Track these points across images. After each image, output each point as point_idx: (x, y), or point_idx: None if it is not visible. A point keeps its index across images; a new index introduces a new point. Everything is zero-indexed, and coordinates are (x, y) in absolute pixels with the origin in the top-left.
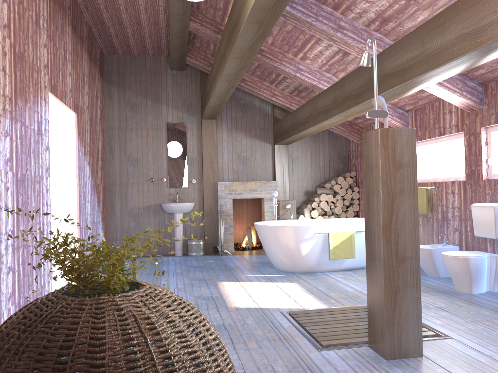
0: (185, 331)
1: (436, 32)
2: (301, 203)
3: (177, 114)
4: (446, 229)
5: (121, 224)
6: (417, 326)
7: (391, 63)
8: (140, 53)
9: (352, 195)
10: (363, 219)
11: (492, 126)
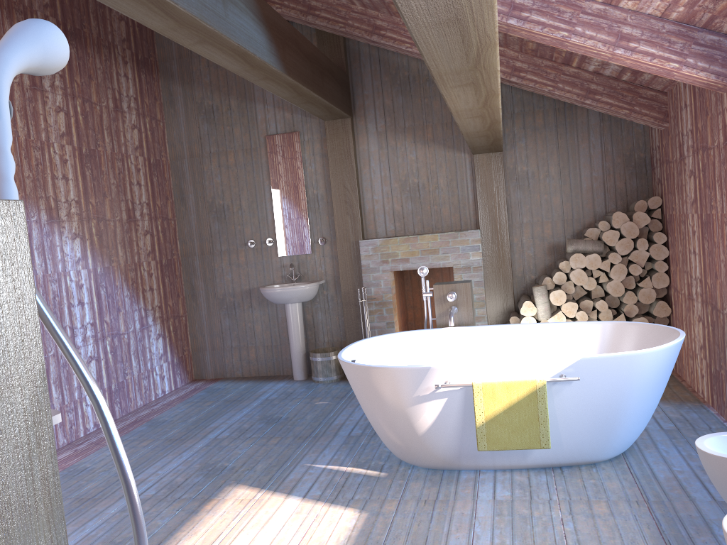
0: None
1: None
2: (542, 271)
3: (283, 117)
4: None
5: (210, 323)
6: None
7: None
8: None
9: (649, 252)
10: (629, 325)
11: None
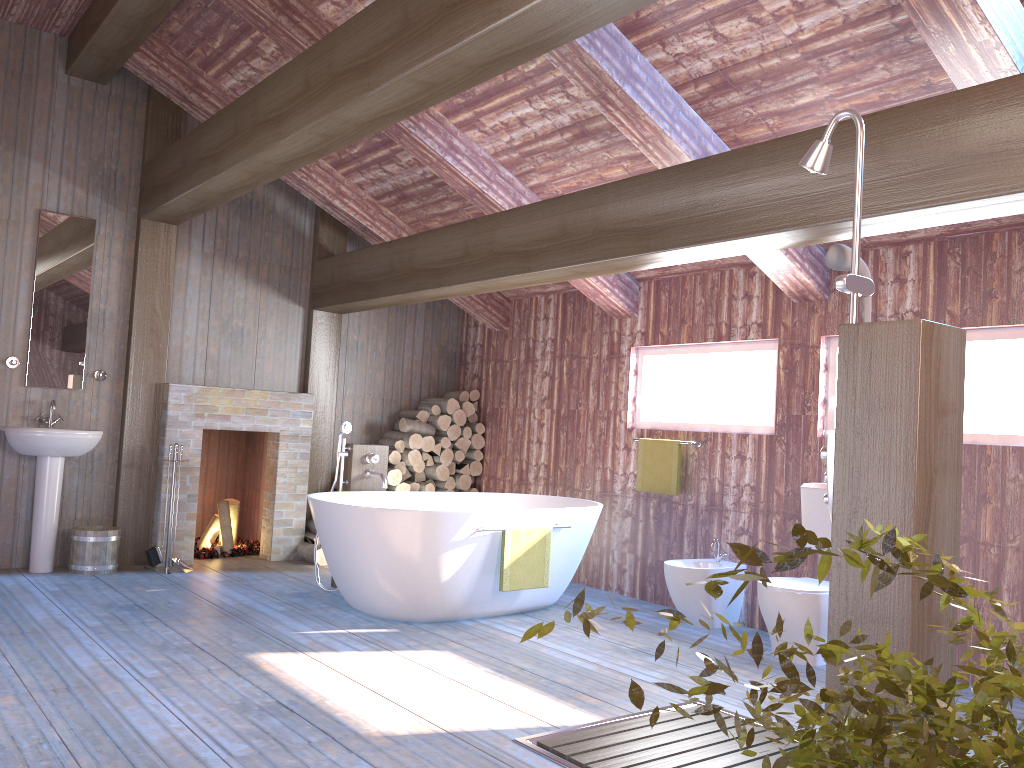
0: None
1: (930, 134)
2: None
3: (72, 193)
4: (717, 529)
5: None
6: None
7: (771, 177)
8: None
9: (472, 441)
10: (526, 497)
11: None
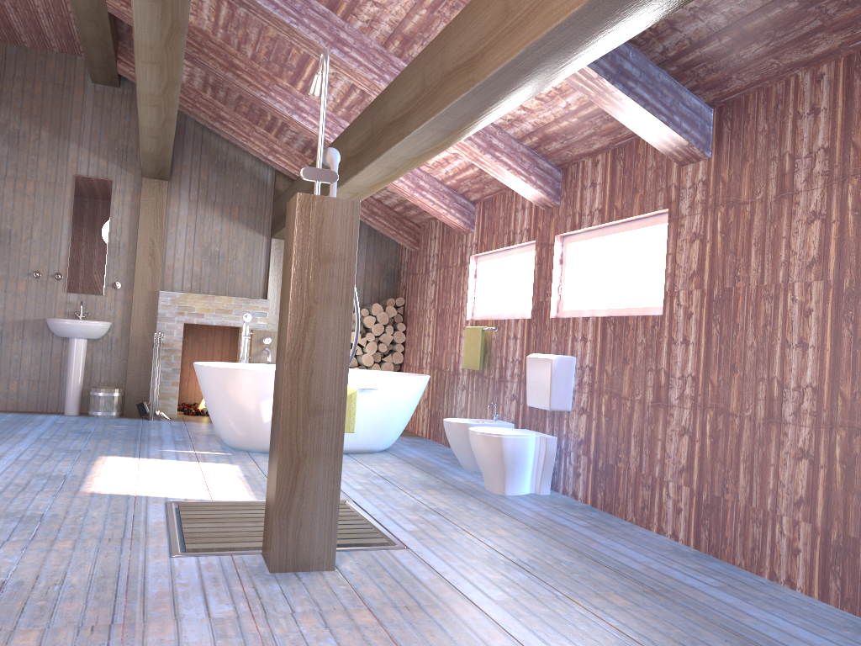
0: None
1: (437, 60)
2: None
3: (97, 162)
4: (502, 397)
5: None
6: (330, 520)
7: (393, 106)
8: (36, 44)
9: (393, 336)
10: (391, 373)
11: (569, 234)
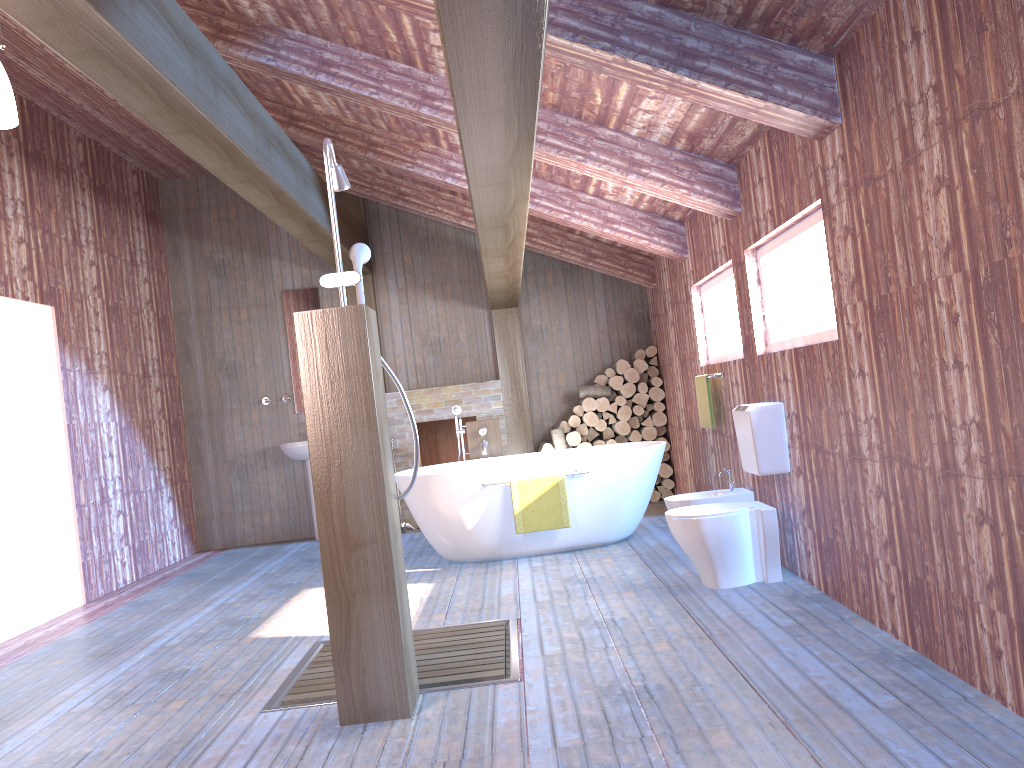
0: None
1: None
2: (558, 418)
3: (300, 272)
4: (739, 458)
5: (218, 488)
6: (395, 662)
7: None
8: None
9: (649, 394)
10: (629, 445)
11: (757, 246)
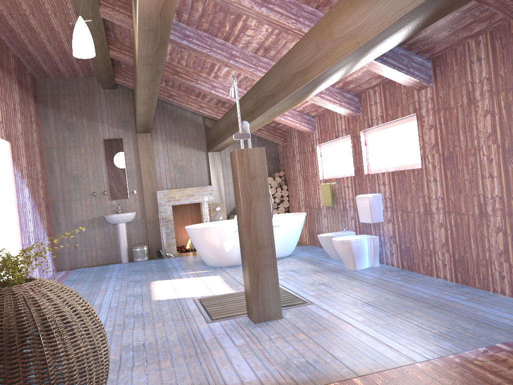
0: (59, 304)
1: (287, 67)
2: None
3: (113, 130)
4: (346, 218)
5: (68, 238)
6: (276, 296)
7: (267, 88)
8: (72, 76)
9: (281, 193)
10: (285, 214)
11: (367, 129)
